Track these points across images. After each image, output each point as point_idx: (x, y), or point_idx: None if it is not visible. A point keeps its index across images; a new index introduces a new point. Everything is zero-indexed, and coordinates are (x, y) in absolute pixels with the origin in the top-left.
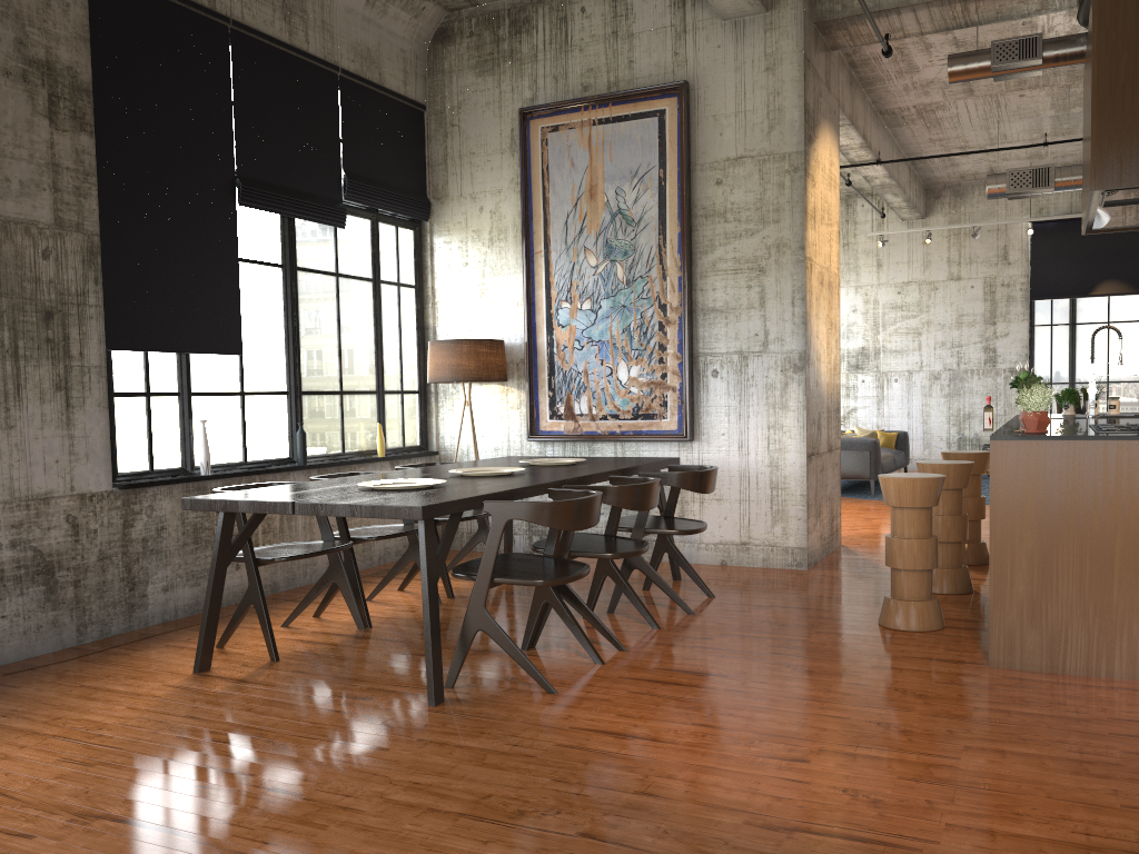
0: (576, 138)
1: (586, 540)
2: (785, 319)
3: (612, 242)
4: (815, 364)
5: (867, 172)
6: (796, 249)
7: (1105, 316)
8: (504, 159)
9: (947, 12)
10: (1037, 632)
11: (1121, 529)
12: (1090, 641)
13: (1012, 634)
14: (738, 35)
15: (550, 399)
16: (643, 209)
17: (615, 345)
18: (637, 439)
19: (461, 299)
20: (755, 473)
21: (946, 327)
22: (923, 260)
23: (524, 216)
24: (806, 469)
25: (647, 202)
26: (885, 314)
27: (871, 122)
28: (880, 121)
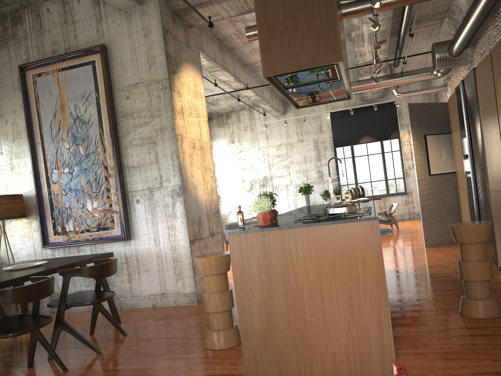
0: (51, 79)
1: (9, 322)
2: (170, 168)
3: (76, 134)
4: (193, 190)
5: (245, 94)
6: (171, 130)
7: (366, 152)
8: (15, 93)
9: (237, 3)
10: (269, 352)
11: (306, 283)
12: (299, 355)
13: (256, 355)
14: (128, 18)
15: (53, 224)
16: (90, 115)
17: (84, 191)
18: (100, 242)
19: (1, 173)
20: (164, 254)
21: (299, 163)
22: (286, 134)
23: (27, 124)
24: (190, 249)
25: (91, 111)
26: (273, 159)
27: (239, 69)
28: (246, 69)
